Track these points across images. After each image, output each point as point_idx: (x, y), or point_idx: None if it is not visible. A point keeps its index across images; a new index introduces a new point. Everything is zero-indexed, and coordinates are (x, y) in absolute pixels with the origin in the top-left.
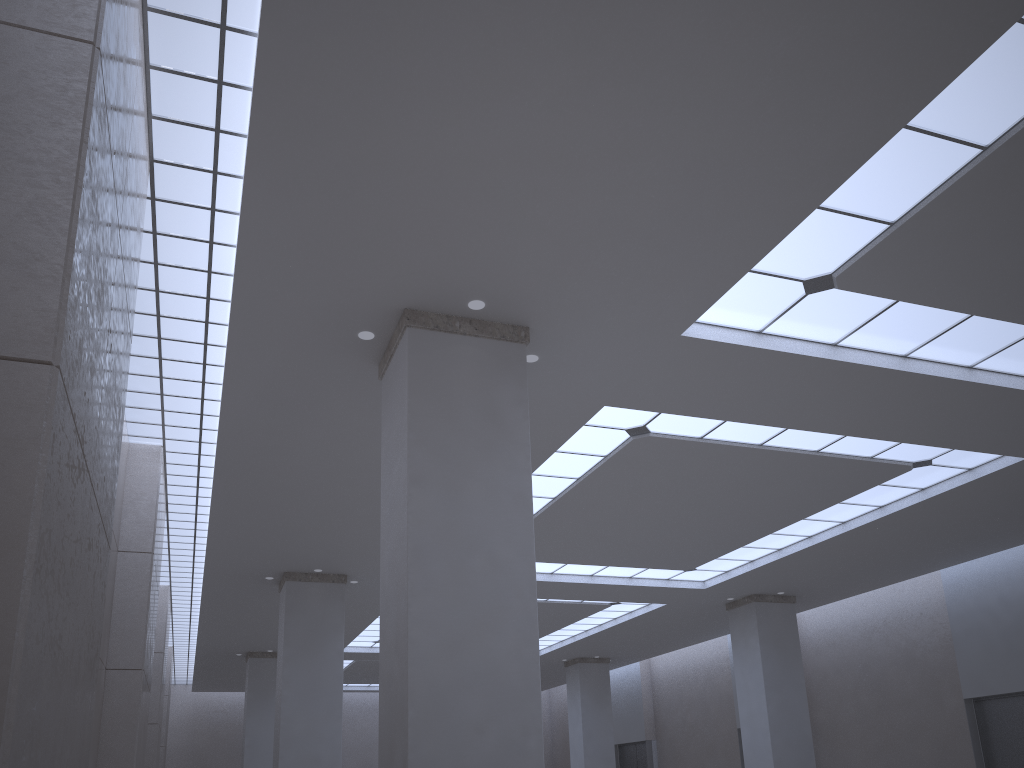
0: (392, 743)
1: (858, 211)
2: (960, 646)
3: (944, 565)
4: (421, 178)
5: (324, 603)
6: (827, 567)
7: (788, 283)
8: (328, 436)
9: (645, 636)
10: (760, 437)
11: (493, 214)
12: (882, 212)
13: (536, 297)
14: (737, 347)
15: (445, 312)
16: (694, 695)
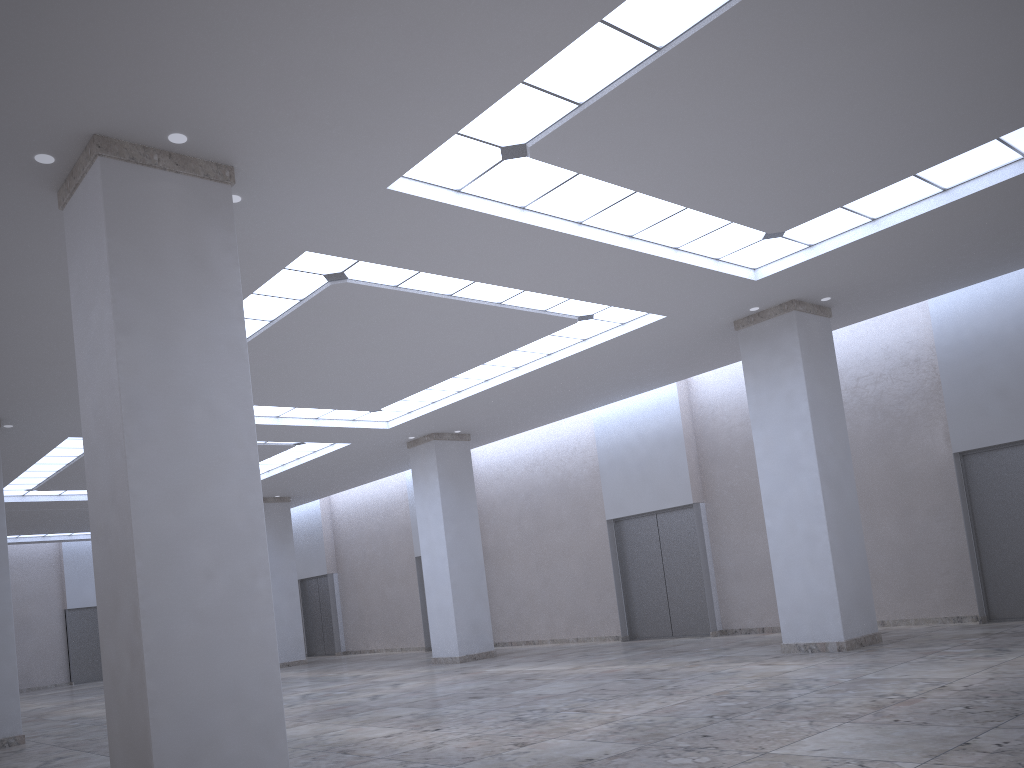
0: (116, 595)
1: (553, 89)
2: (605, 476)
3: (596, 406)
4: None
5: None
6: (500, 408)
7: (488, 148)
8: None
9: (328, 475)
10: (451, 288)
11: (204, 46)
12: (573, 93)
13: (244, 137)
14: (438, 204)
15: (141, 143)
16: (374, 529)
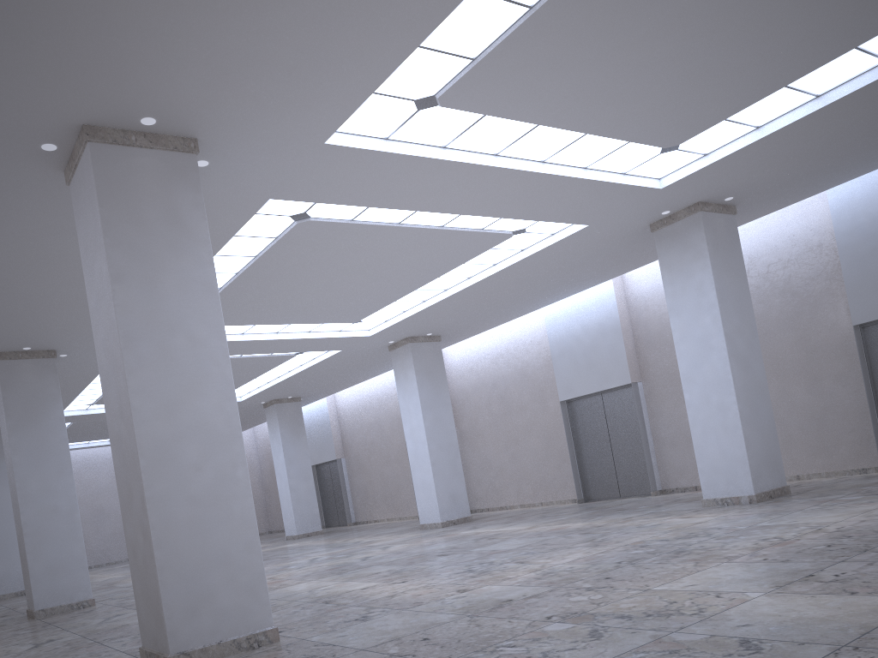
0: (130, 487)
1: (448, 49)
2: (557, 364)
3: (544, 304)
4: (85, 18)
5: (38, 377)
6: (461, 312)
7: (403, 102)
8: (23, 233)
9: (328, 377)
10: (398, 217)
11: (154, 49)
12: (465, 50)
13: (200, 115)
14: (370, 152)
15: (121, 127)
16: (371, 419)
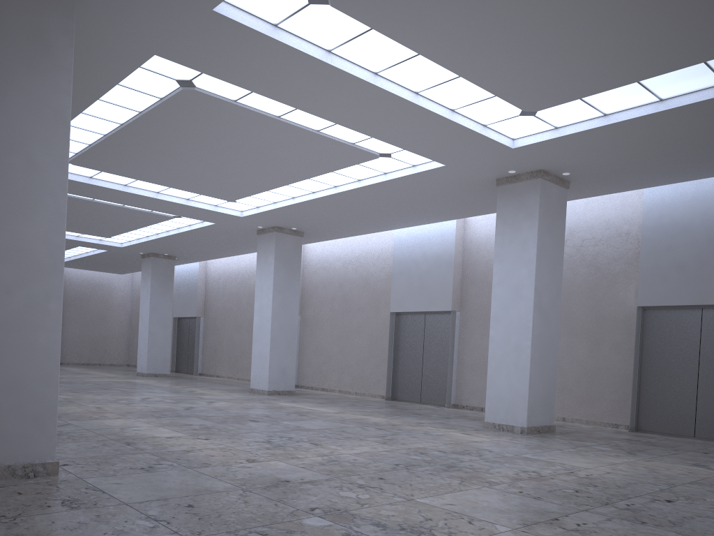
0: None
1: None
2: (395, 280)
3: (396, 227)
4: None
5: None
6: (324, 216)
7: None
8: None
9: (201, 244)
10: (278, 111)
11: None
12: None
13: None
14: (257, 33)
15: None
16: (233, 290)
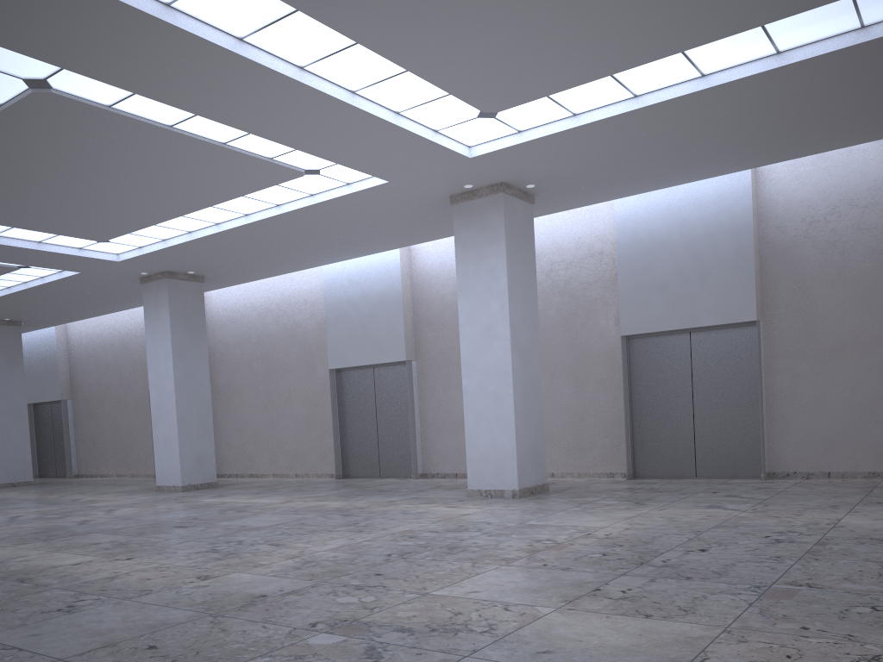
0: None
1: None
2: (331, 329)
3: (325, 262)
4: None
5: None
6: (232, 253)
7: None
8: None
9: (59, 302)
10: (171, 118)
11: None
12: None
13: None
14: (144, 15)
15: None
16: (110, 360)
